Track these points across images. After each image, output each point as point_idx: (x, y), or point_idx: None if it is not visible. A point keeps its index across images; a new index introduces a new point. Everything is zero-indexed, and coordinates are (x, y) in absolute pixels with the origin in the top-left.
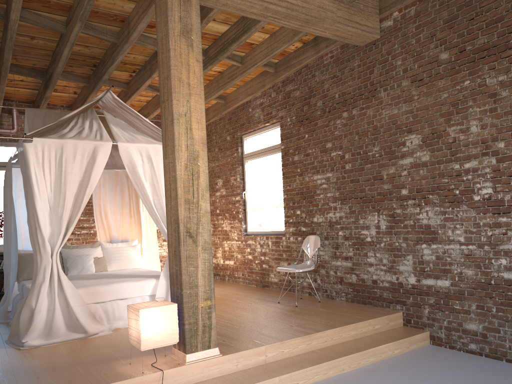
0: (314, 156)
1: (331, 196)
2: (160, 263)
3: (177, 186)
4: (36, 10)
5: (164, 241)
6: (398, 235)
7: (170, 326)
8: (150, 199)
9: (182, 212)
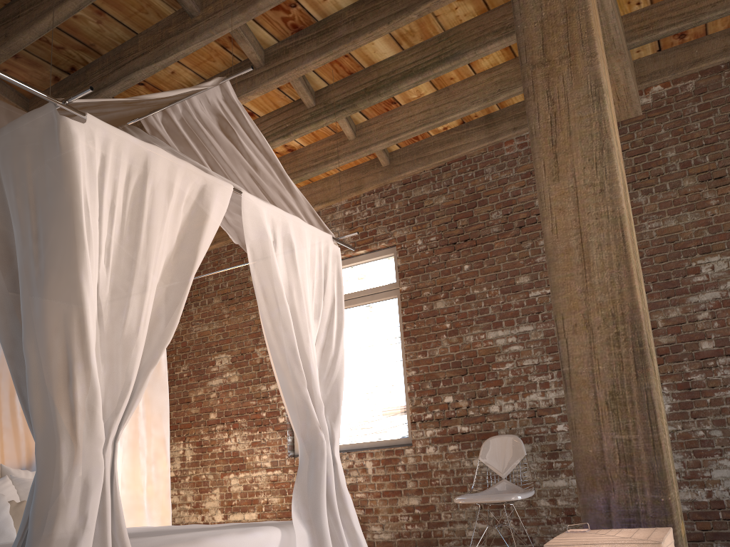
0: (488, 299)
1: (534, 365)
2: None
3: (627, 233)
4: None
5: None
6: (702, 417)
7: None
8: (293, 329)
9: (639, 296)
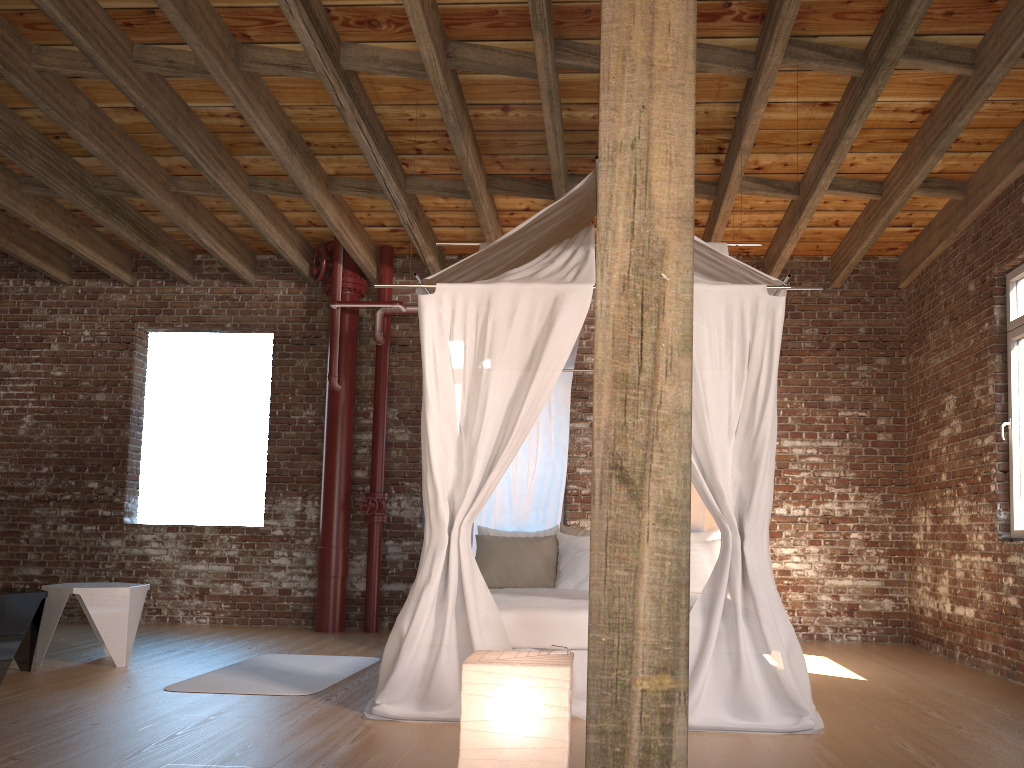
0: None
1: None
2: (799, 594)
3: (595, 338)
4: (482, 39)
5: (811, 543)
6: None
7: (545, 727)
8: None
9: (604, 411)
